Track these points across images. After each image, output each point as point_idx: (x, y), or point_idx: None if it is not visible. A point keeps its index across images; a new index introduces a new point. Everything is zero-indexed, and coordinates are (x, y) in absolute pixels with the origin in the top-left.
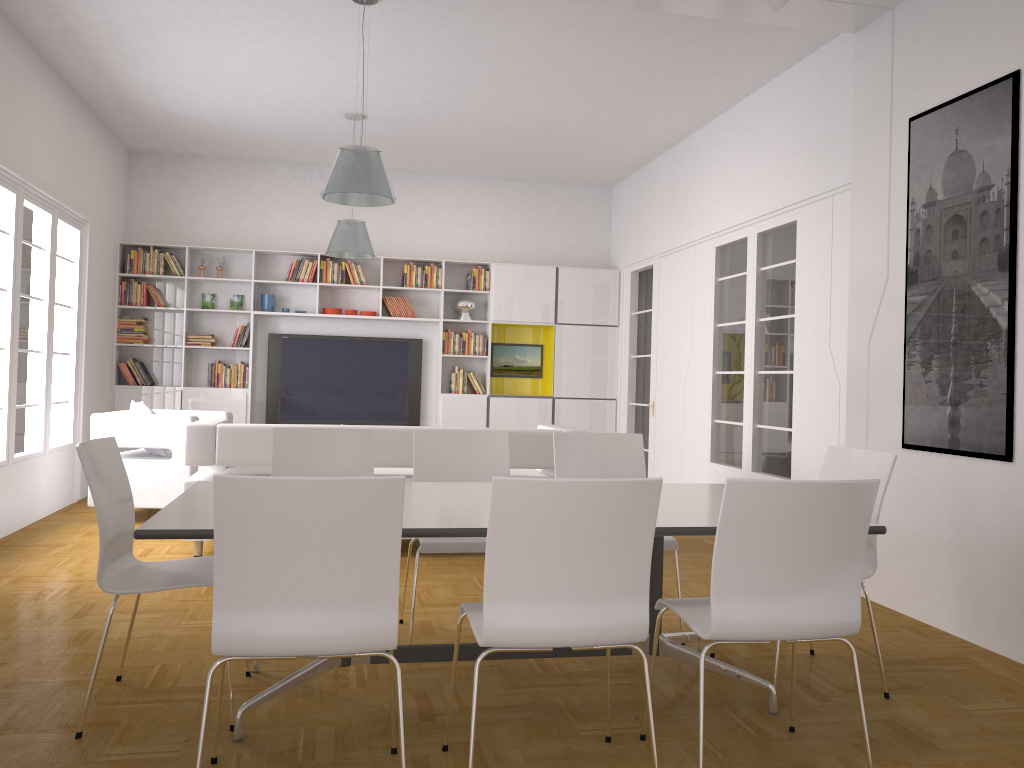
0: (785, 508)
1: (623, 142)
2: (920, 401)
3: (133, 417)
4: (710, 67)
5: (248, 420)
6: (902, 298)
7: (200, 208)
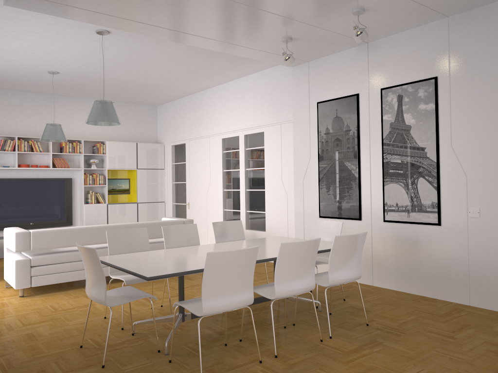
0: (348, 243)
1: (175, 90)
2: (326, 201)
3: None
4: (229, 69)
5: None
6: (317, 165)
7: None
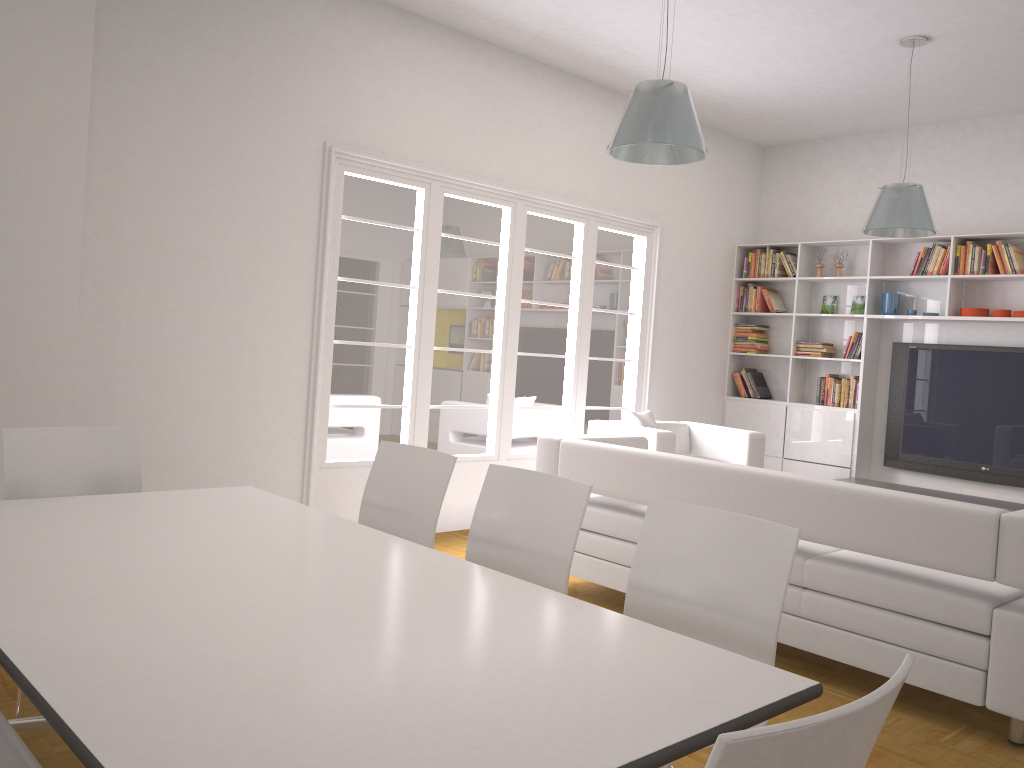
0: None
1: None
2: None
3: (614, 427)
4: None
5: (854, 448)
6: None
7: (829, 197)
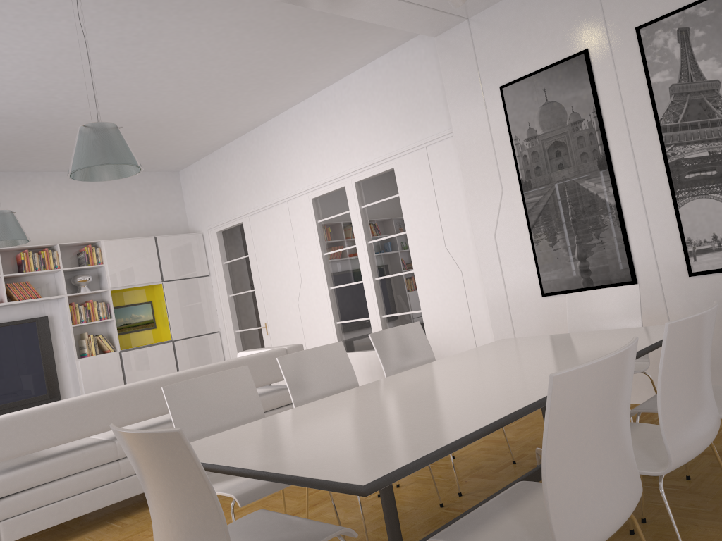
0: None
1: (212, 131)
2: (552, 263)
3: None
4: (314, 65)
5: None
6: (519, 201)
7: None
